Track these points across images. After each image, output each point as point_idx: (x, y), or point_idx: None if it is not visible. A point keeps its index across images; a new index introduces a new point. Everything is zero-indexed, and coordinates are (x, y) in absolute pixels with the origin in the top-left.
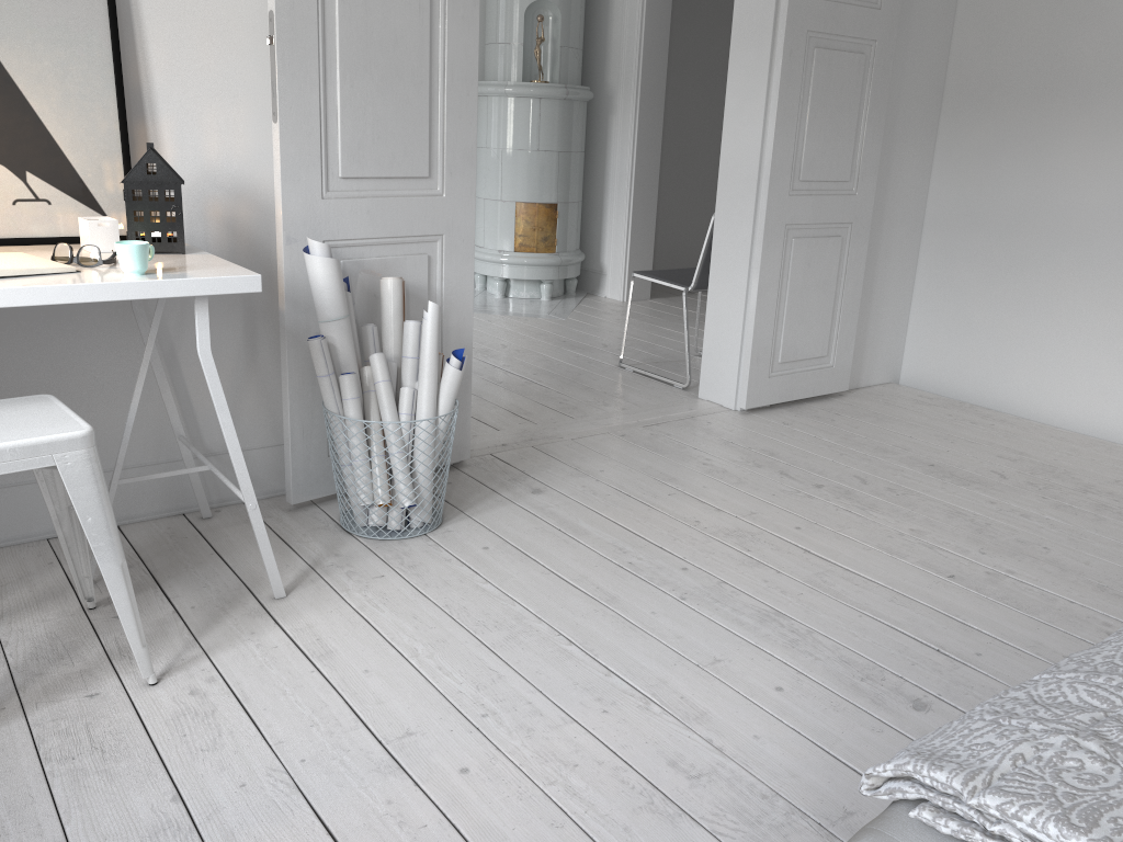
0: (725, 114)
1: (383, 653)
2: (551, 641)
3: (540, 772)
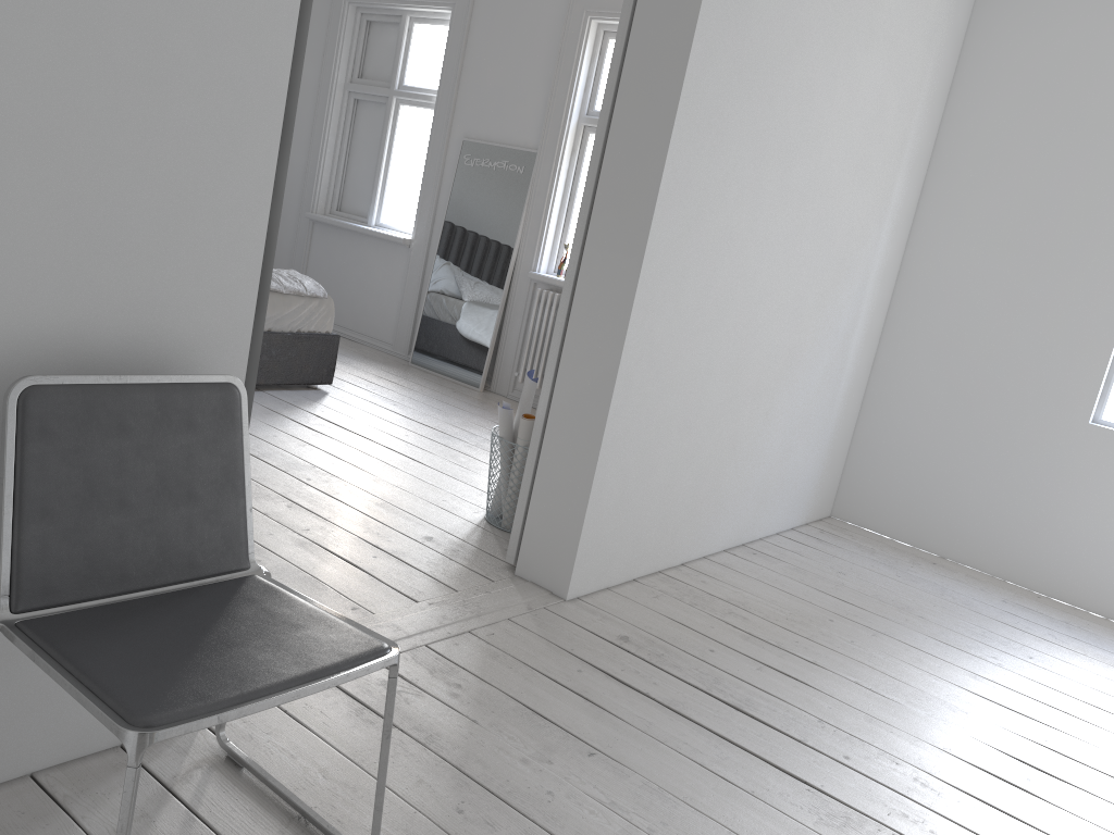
0: (285, 167)
1: (462, 464)
2: (386, 459)
3: (379, 432)
